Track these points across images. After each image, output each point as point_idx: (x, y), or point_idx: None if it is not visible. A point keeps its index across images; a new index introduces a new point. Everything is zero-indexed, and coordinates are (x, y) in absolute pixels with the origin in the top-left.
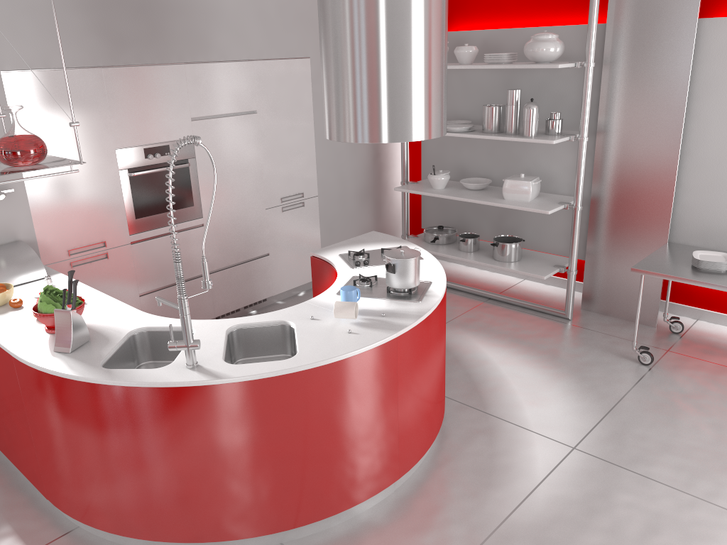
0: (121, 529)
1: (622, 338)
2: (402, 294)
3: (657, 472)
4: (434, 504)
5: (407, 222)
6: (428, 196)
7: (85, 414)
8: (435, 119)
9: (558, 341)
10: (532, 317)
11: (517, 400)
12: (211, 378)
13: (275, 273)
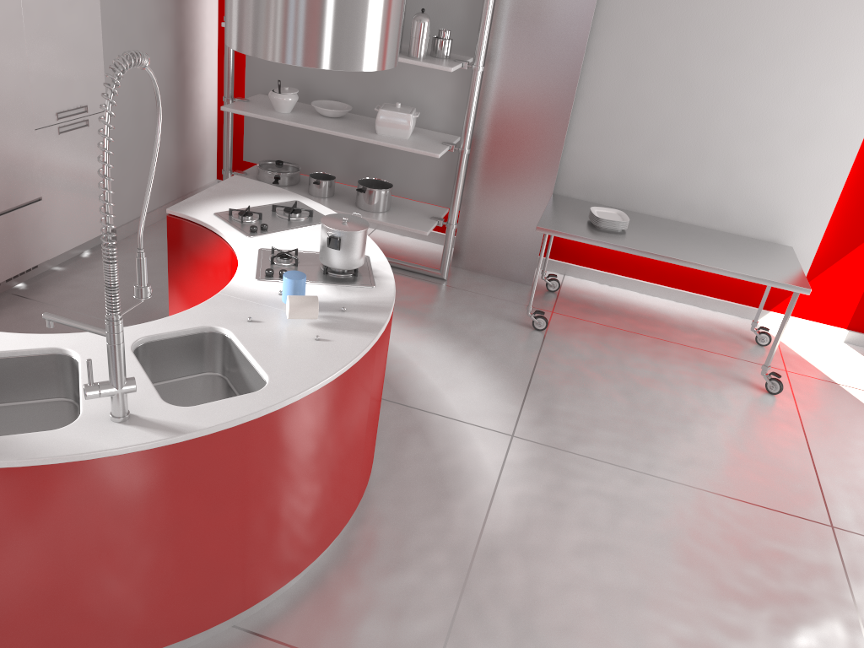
0: None
1: (506, 300)
2: (345, 276)
3: (597, 450)
4: (398, 530)
5: (231, 153)
6: (254, 119)
7: None
8: (397, 42)
9: (444, 308)
10: (404, 278)
11: (433, 385)
12: (169, 435)
13: (50, 227)
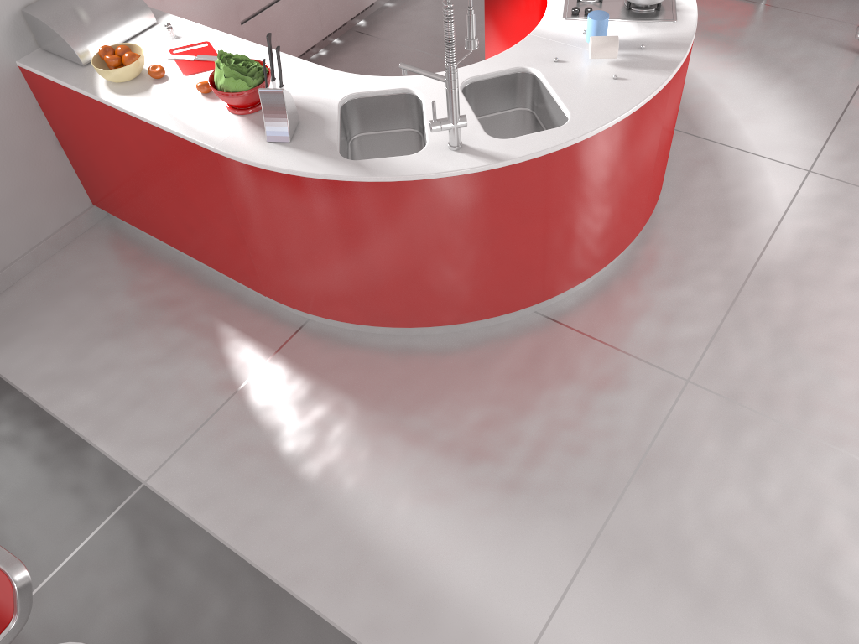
0: (374, 321)
1: (834, 20)
2: (647, 11)
3: None
4: (678, 252)
5: None
6: None
7: (335, 215)
8: None
9: (758, 32)
10: None
11: (732, 118)
12: (491, 162)
13: None
